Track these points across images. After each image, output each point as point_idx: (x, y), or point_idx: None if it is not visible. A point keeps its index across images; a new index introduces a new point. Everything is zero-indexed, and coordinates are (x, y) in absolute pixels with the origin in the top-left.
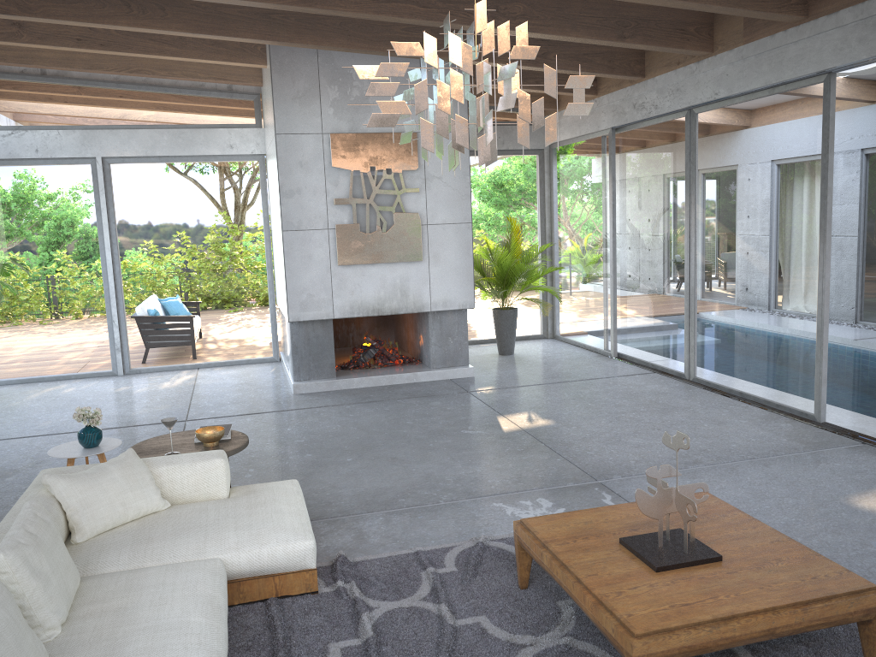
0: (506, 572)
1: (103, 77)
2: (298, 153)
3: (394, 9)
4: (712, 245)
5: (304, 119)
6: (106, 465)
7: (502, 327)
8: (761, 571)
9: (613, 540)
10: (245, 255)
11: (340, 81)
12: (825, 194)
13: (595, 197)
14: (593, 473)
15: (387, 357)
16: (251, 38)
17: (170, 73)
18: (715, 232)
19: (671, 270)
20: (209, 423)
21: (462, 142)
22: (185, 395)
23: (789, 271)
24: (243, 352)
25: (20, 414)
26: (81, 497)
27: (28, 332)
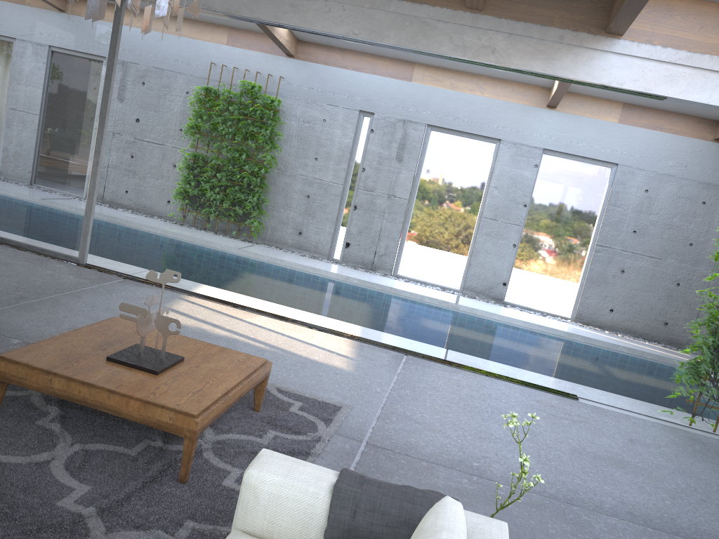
0: None
1: None
2: None
3: None
4: None
5: None
6: None
7: None
8: (211, 362)
9: (100, 359)
10: None
11: None
12: (108, 89)
13: None
14: None
15: None
16: None
17: None
18: None
19: None
20: None
21: (137, 6)
22: None
23: (66, 142)
24: None
25: None
26: None
27: None
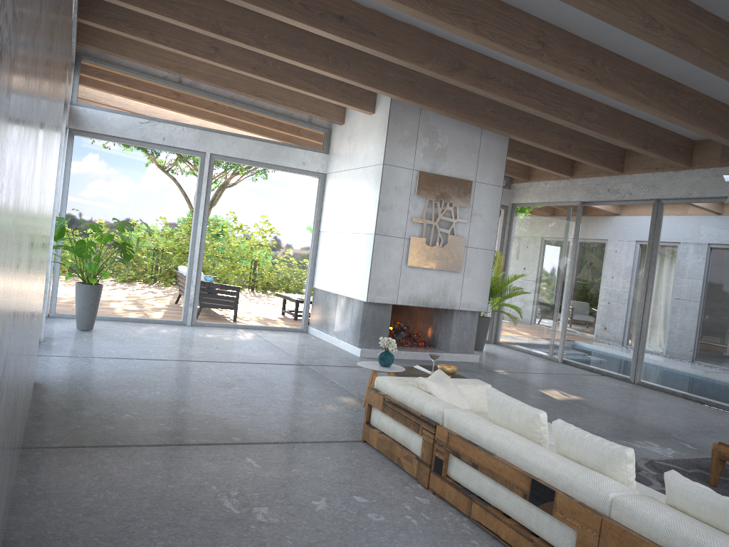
0: (690, 478)
1: (222, 94)
2: (395, 180)
3: (527, 101)
4: (667, 292)
5: (403, 157)
6: (441, 377)
7: (480, 329)
8: None
9: None
10: (297, 246)
11: (430, 136)
12: None
13: (557, 246)
14: (656, 430)
15: (412, 339)
16: (399, 96)
17: (283, 103)
18: (672, 283)
19: (625, 305)
20: (327, 368)
21: None
22: (272, 347)
23: None
24: (281, 321)
25: (155, 343)
26: (447, 395)
27: (124, 279)
